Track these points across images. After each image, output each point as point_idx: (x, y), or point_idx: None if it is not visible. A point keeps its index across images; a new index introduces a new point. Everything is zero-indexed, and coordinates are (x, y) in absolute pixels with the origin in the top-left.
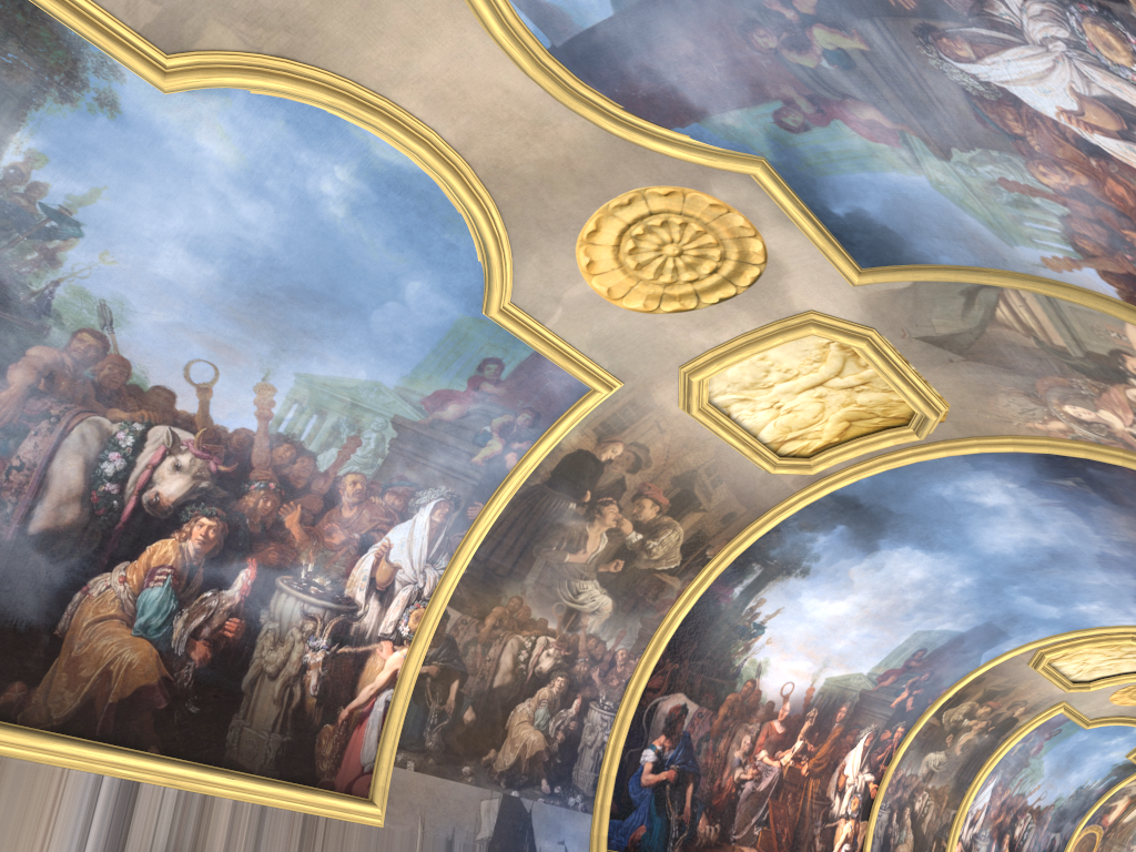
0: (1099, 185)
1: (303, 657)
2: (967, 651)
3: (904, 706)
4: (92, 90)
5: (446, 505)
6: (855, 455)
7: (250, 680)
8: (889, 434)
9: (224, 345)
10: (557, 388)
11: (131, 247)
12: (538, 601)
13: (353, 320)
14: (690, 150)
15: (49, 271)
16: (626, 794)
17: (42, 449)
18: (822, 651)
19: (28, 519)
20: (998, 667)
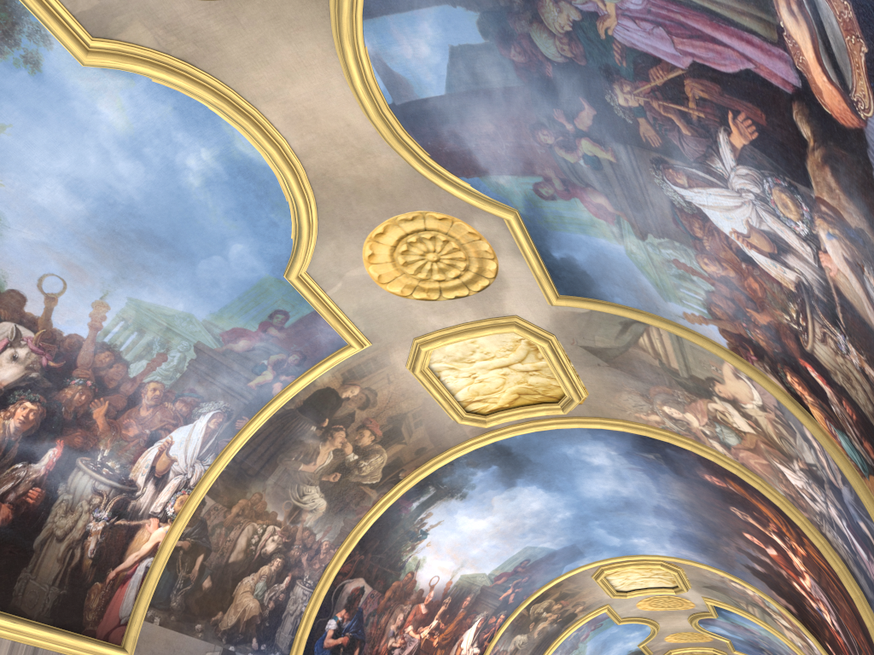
0: (742, 279)
1: (87, 525)
2: (556, 564)
3: (508, 599)
4: (22, 49)
5: (221, 416)
6: (518, 418)
7: (41, 540)
8: (543, 407)
9: (76, 266)
10: (323, 340)
11: (19, 176)
12: (273, 498)
13: (184, 264)
14: (469, 194)
15: None
16: (312, 654)
17: None
18: (462, 555)
19: None
20: (573, 576)
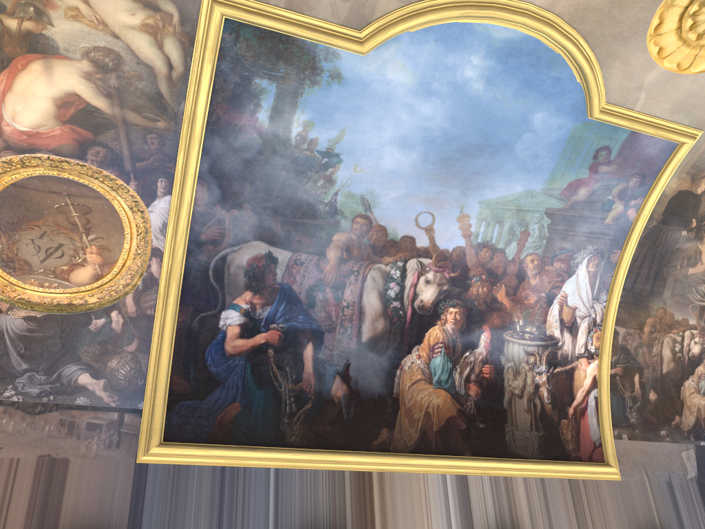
0: None
1: (534, 380)
2: None
3: None
4: (326, 71)
5: (595, 258)
6: None
7: (507, 401)
8: None
9: (433, 198)
10: (653, 152)
11: (368, 158)
12: (677, 307)
13: (504, 154)
14: None
15: (330, 188)
16: None
17: (355, 292)
18: None
19: (360, 334)
20: None
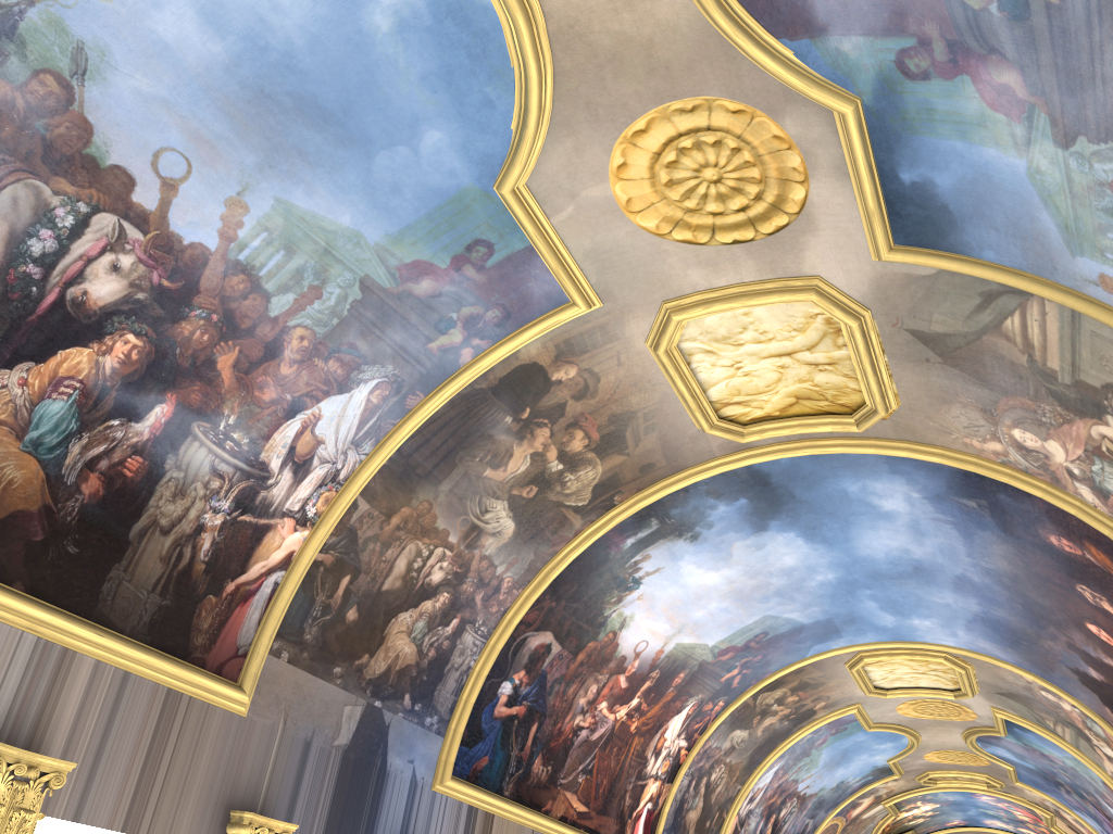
0: None
1: (201, 516)
2: (801, 642)
3: (731, 682)
4: None
5: (388, 387)
6: (791, 433)
7: (139, 530)
8: (829, 419)
9: (207, 141)
10: (537, 292)
11: None
12: (446, 511)
13: (356, 154)
14: (789, 68)
15: None
16: (478, 723)
17: None
18: (682, 617)
19: None
20: (820, 662)
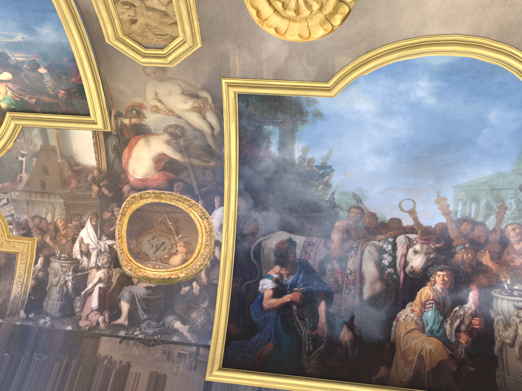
0: None
1: None
2: None
3: None
4: (310, 113)
5: None
6: None
7: (498, 349)
8: None
9: (411, 188)
10: None
11: (353, 165)
12: None
13: (468, 147)
14: None
15: (328, 190)
16: None
17: (356, 262)
18: None
19: (361, 294)
20: None
